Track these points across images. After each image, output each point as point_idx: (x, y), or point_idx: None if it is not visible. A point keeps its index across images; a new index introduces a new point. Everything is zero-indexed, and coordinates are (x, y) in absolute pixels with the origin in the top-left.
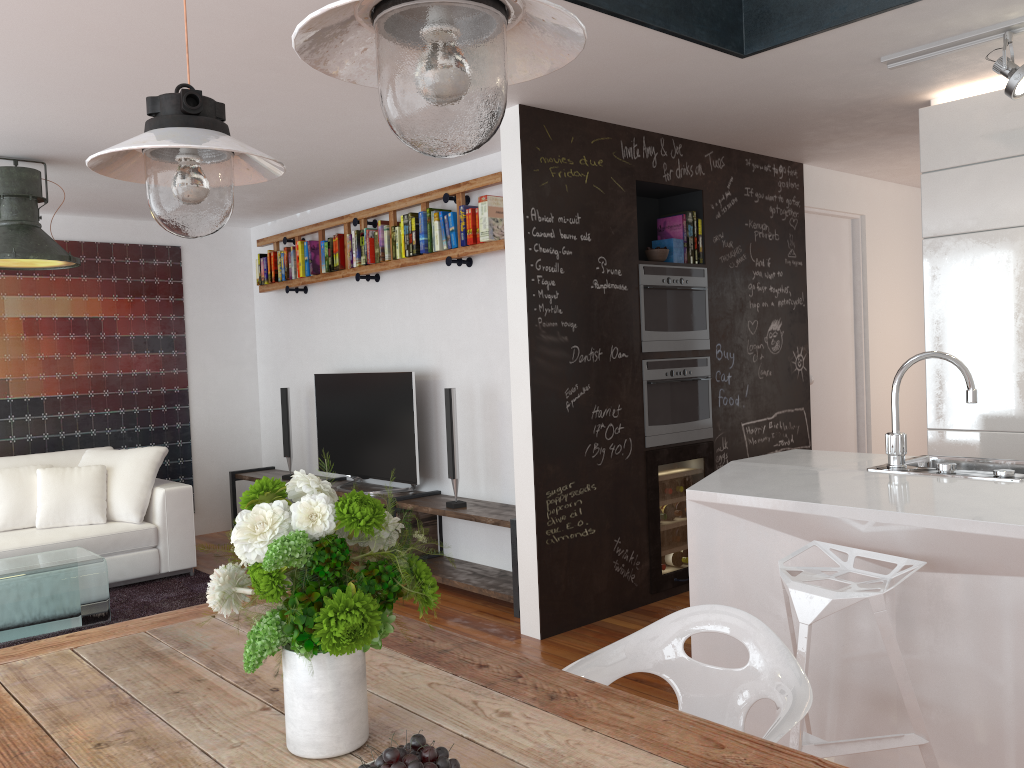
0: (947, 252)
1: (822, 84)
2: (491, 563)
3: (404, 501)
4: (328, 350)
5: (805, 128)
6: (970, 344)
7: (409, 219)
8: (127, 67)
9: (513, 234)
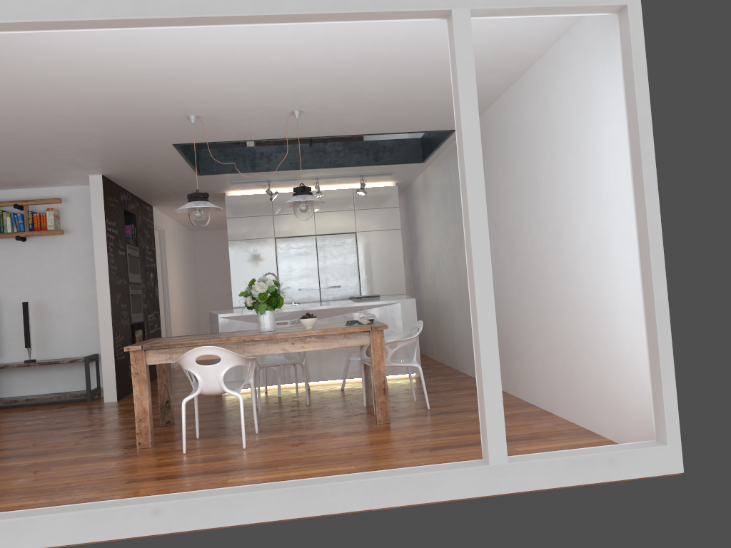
0: (237, 245)
1: (205, 184)
2: (41, 392)
3: None
4: None
5: (176, 195)
6: (246, 277)
7: None
8: None
9: (98, 228)
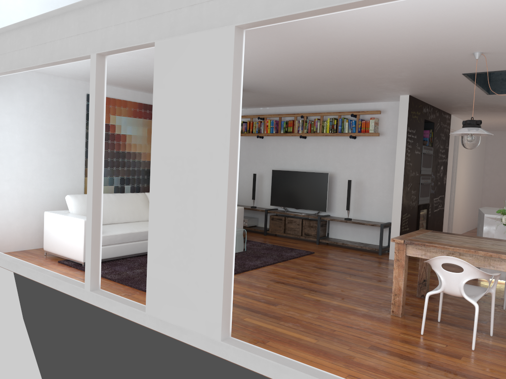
0: None
1: (494, 100)
2: (352, 240)
3: (323, 217)
4: (273, 161)
5: (470, 107)
6: None
7: (333, 120)
8: (331, 77)
9: (401, 134)
